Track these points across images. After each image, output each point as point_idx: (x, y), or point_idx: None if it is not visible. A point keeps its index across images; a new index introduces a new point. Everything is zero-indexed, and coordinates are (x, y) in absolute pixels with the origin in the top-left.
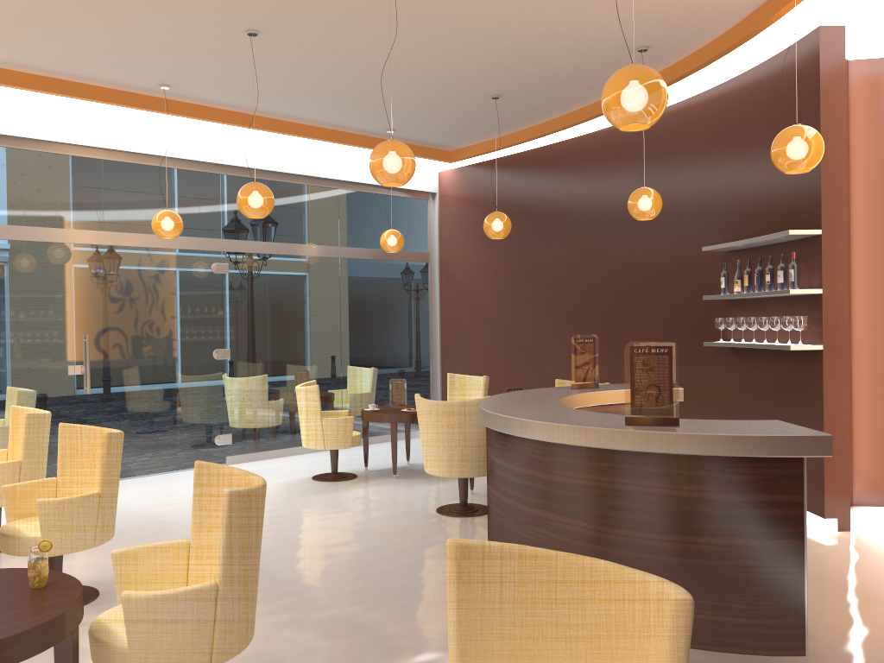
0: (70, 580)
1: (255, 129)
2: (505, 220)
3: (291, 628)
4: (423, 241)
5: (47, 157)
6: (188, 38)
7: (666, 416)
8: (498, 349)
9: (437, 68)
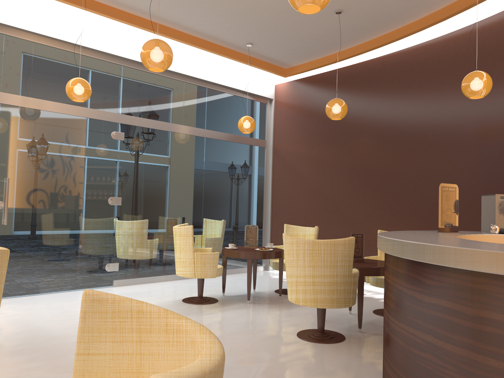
0: None
1: (151, 31)
2: (344, 104)
3: None
4: (262, 132)
5: None
6: None
7: None
8: (316, 209)
9: None
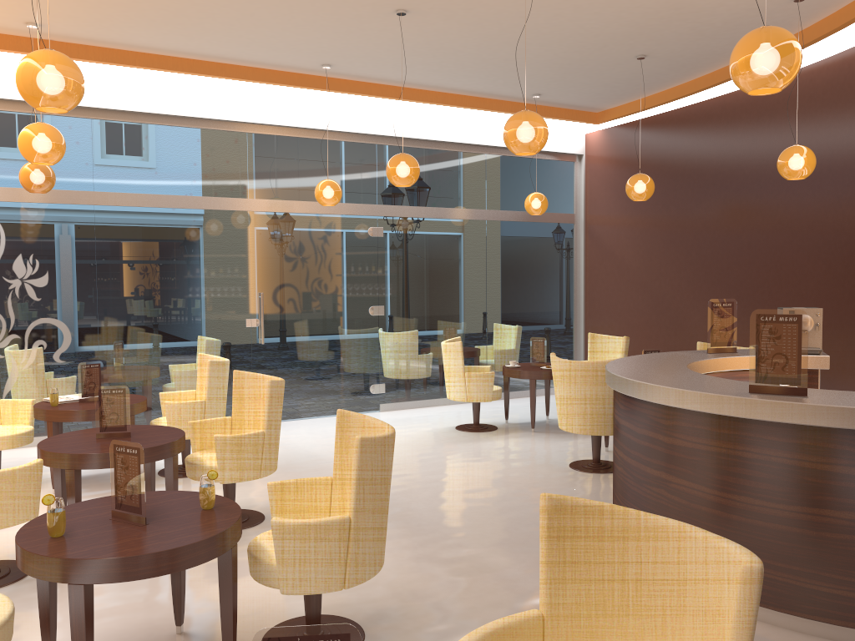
0: (232, 505)
1: (407, 100)
2: (648, 182)
3: (423, 562)
4: (568, 202)
5: (229, 135)
6: (344, 21)
7: (793, 386)
8: (642, 309)
9: (579, 33)
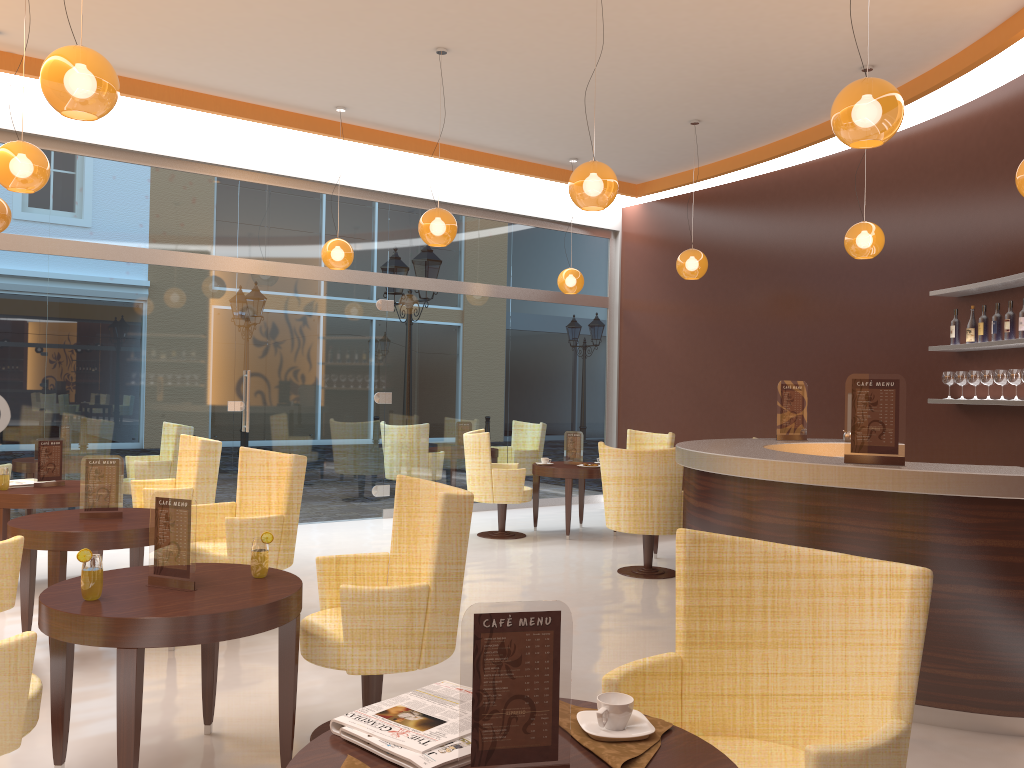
0: (287, 574)
1: (428, 155)
2: (701, 258)
3: None
4: (602, 284)
5: (217, 182)
6: (374, 56)
7: (890, 455)
8: (684, 406)
9: (633, 90)
